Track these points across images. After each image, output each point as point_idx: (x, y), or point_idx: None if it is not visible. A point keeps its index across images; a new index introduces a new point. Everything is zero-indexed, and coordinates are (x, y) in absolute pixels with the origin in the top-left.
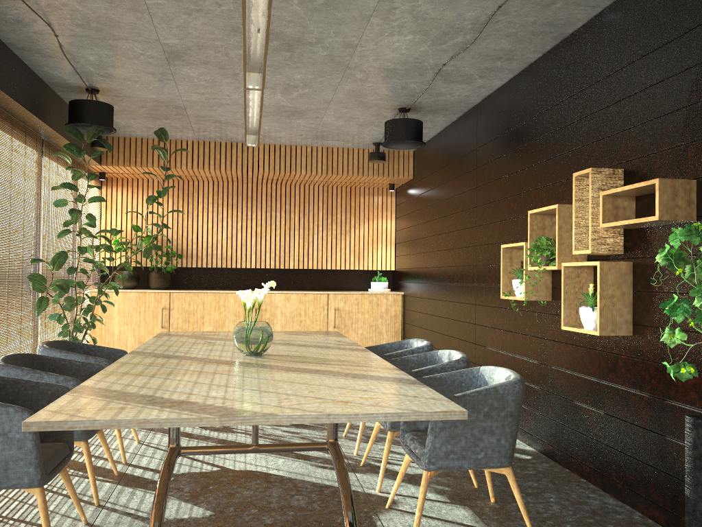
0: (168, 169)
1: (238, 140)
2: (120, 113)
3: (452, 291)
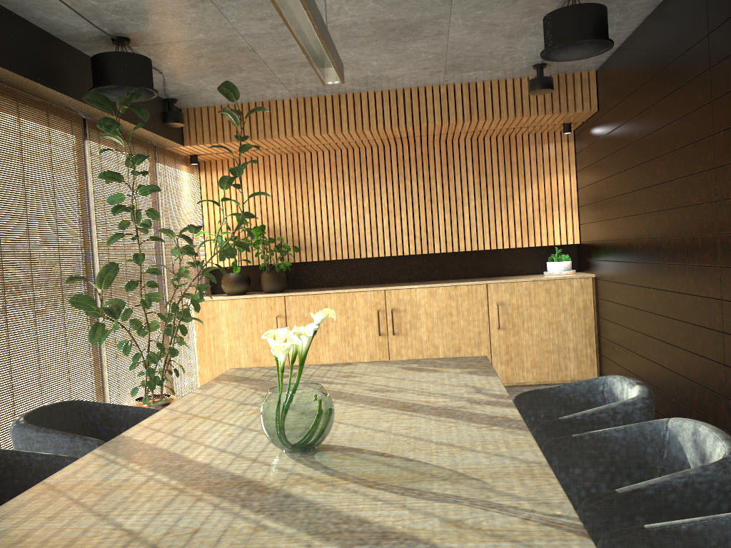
0: (244, 138)
1: (346, 90)
2: (180, 71)
3: (675, 276)
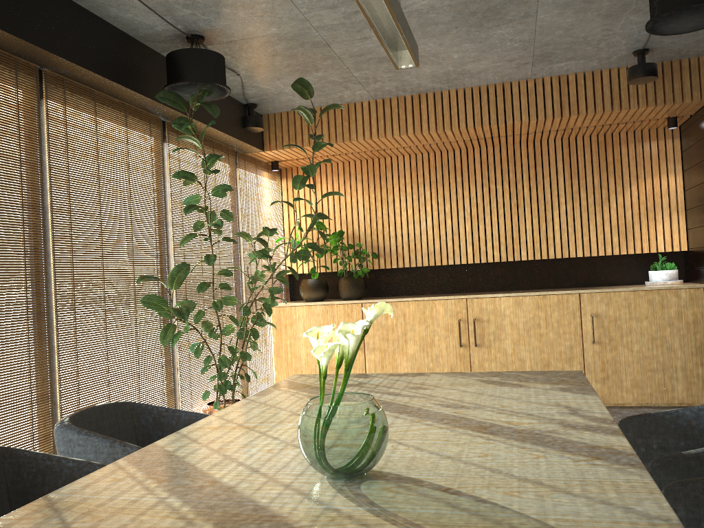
0: (318, 137)
1: (426, 88)
2: (257, 73)
3: None
